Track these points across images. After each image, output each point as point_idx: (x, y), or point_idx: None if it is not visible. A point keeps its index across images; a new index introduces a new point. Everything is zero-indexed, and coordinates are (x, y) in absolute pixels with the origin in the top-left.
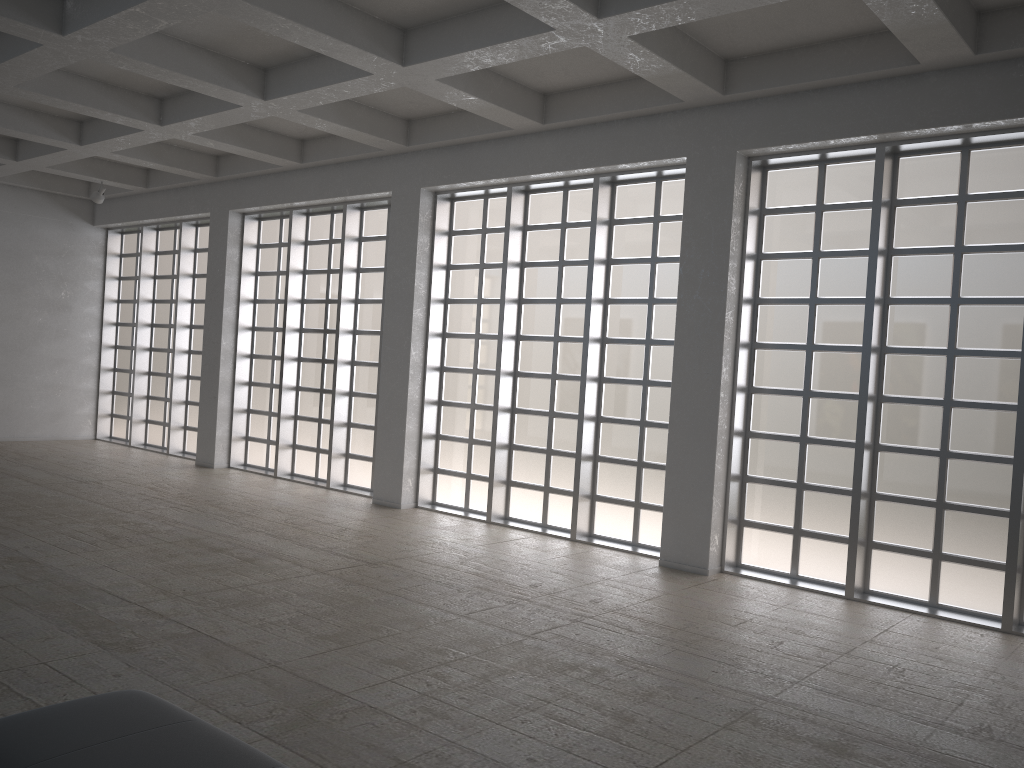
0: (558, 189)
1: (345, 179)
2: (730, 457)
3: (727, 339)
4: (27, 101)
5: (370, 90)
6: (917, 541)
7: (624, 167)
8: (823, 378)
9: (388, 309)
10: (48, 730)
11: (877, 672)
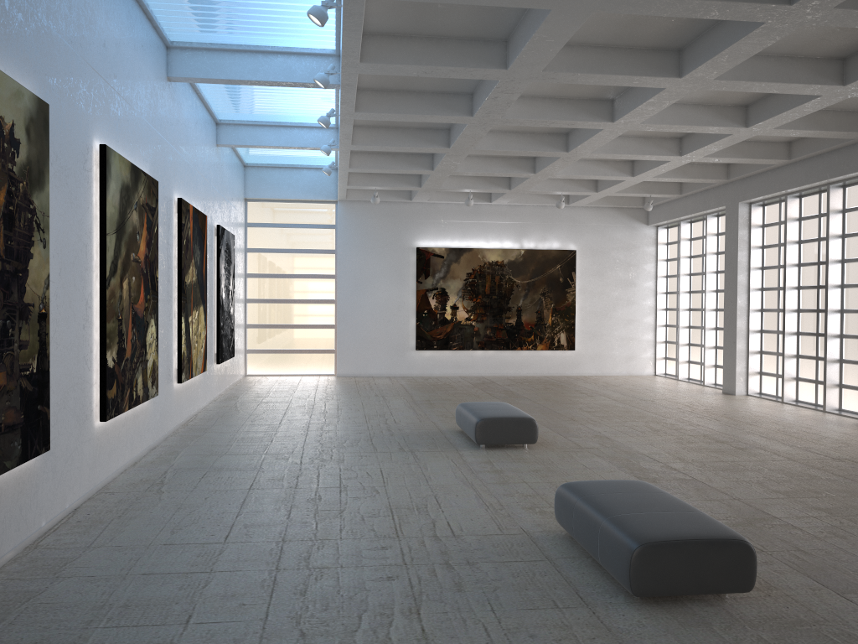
0: None
1: (825, 166)
2: None
3: None
4: None
5: (824, 105)
6: None
7: None
8: None
9: None
10: (600, 486)
11: None
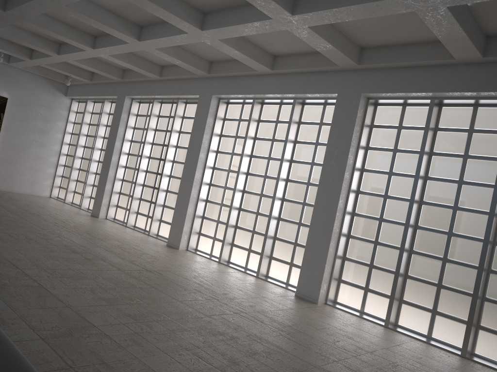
0: (277, 104)
1: (179, 87)
2: (338, 246)
3: (344, 186)
4: (35, 30)
5: (187, 41)
6: (425, 303)
7: (308, 96)
8: (390, 213)
9: (188, 151)
10: None
11: (382, 364)
